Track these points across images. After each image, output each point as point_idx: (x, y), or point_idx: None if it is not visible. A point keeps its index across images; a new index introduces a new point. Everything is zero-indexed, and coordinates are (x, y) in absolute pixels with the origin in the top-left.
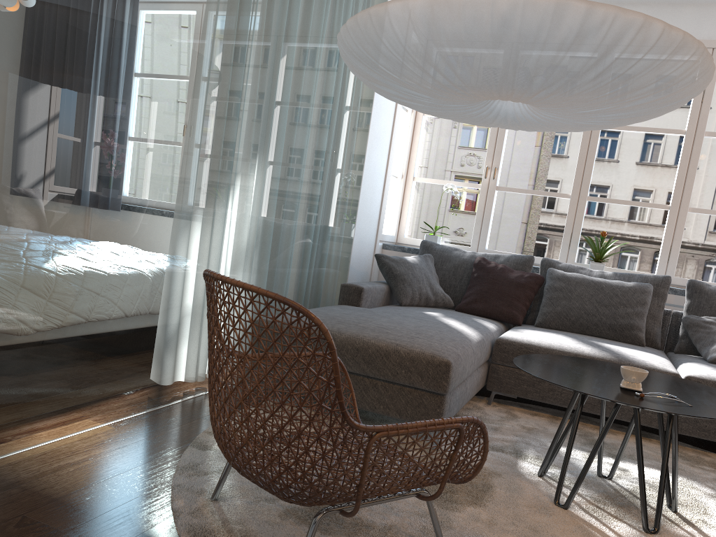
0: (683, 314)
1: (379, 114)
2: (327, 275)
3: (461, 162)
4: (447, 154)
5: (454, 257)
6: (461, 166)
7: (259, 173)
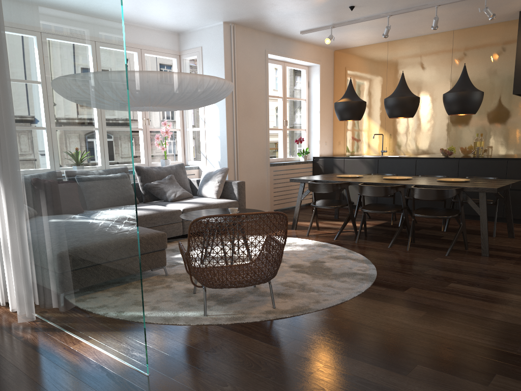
0: (140, 183)
1: None
2: None
3: None
4: None
5: None
6: None
7: None
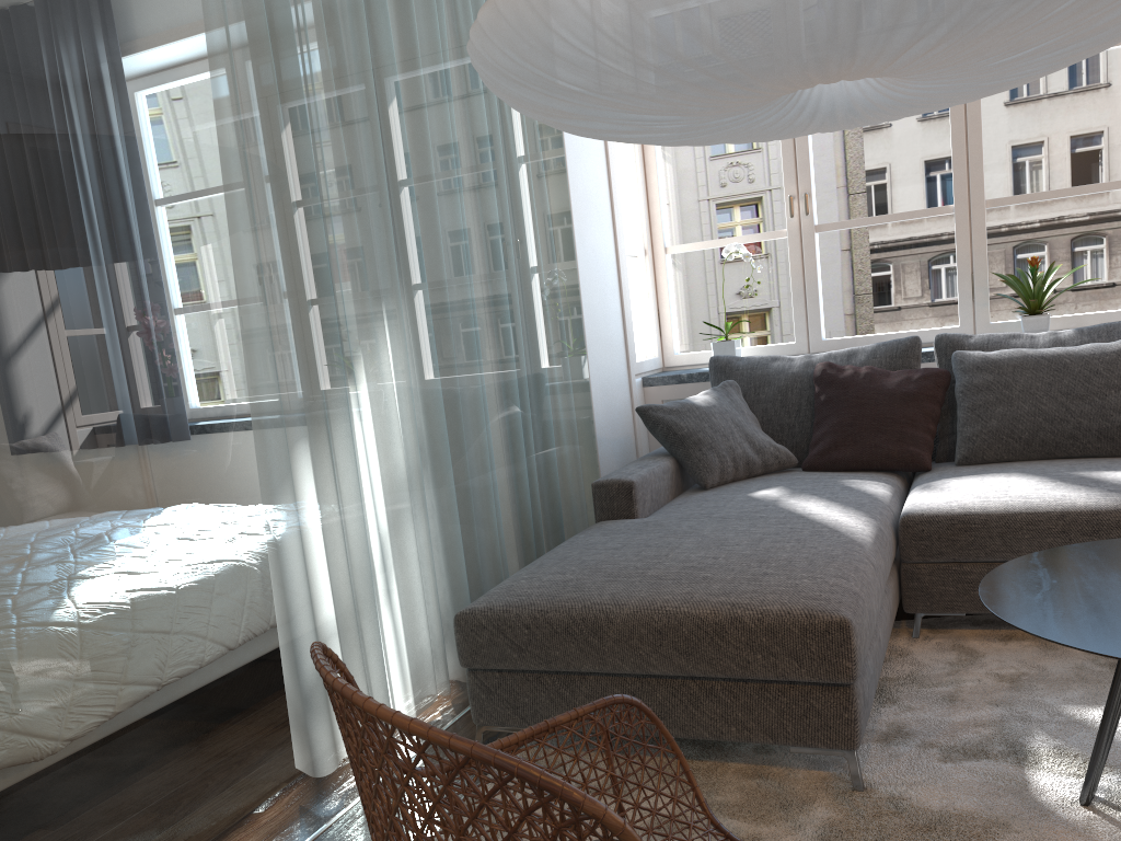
0: None
1: (579, 159)
2: (563, 469)
3: (718, 179)
4: (694, 173)
5: (775, 374)
6: (721, 186)
7: (393, 338)
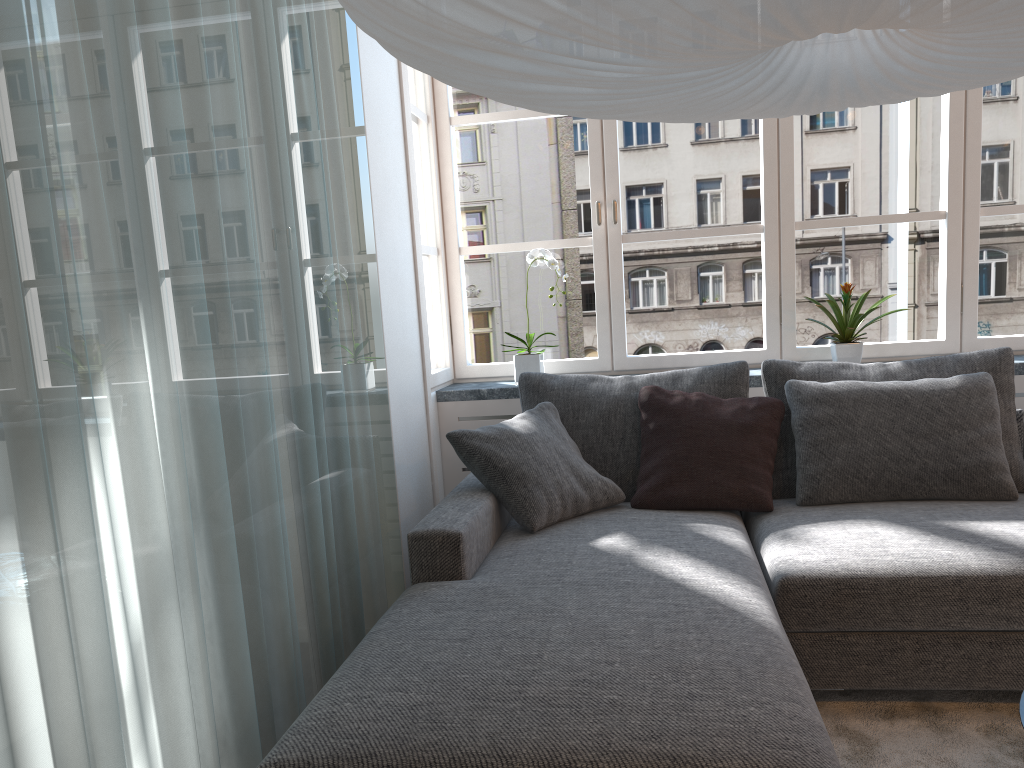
0: None
1: (379, 137)
2: (362, 509)
3: None
4: None
5: (595, 397)
6: None
7: (156, 356)
